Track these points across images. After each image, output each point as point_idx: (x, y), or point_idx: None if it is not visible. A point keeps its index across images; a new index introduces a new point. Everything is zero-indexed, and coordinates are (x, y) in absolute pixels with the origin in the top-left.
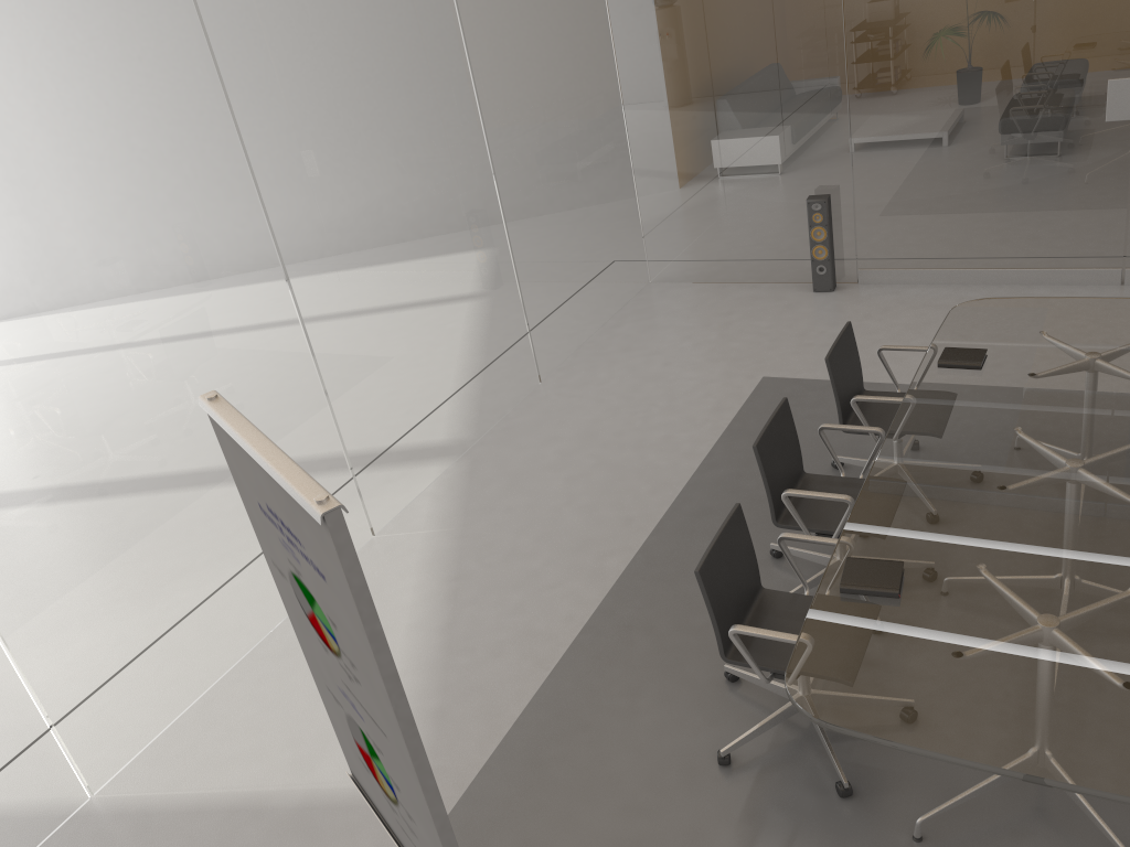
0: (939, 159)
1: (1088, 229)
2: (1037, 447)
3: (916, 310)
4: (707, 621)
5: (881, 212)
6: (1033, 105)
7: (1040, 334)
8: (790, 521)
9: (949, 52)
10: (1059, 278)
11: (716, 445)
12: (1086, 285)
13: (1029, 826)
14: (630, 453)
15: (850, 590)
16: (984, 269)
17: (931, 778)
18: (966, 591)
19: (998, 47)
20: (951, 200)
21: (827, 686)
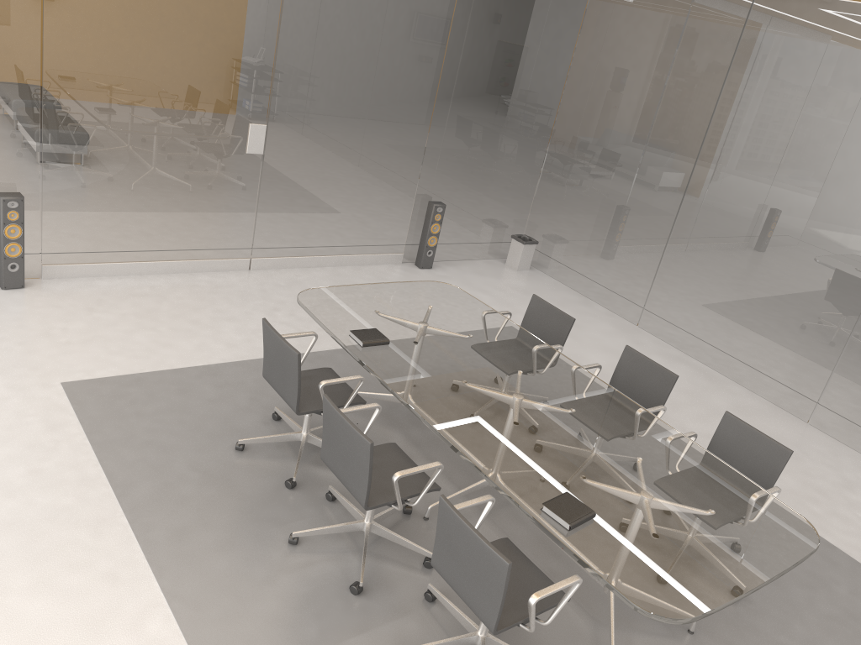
0: (126, 168)
1: (231, 230)
2: (493, 391)
3: (128, 300)
4: (318, 627)
5: (69, 211)
6: (201, 134)
7: (380, 313)
8: (372, 500)
9: (140, 79)
10: (211, 266)
11: (103, 462)
12: (228, 271)
13: (624, 631)
14: (10, 504)
15: (575, 525)
16: (157, 261)
17: (566, 639)
18: (605, 496)
19: (178, 84)
20: (134, 203)
21: (658, 595)
